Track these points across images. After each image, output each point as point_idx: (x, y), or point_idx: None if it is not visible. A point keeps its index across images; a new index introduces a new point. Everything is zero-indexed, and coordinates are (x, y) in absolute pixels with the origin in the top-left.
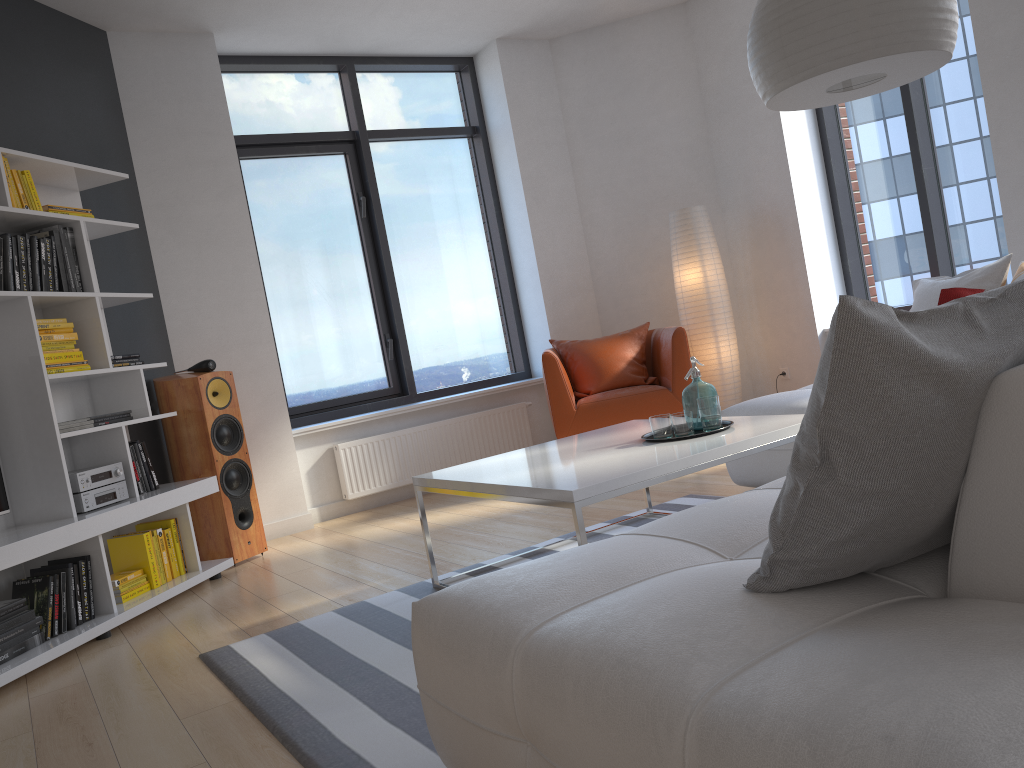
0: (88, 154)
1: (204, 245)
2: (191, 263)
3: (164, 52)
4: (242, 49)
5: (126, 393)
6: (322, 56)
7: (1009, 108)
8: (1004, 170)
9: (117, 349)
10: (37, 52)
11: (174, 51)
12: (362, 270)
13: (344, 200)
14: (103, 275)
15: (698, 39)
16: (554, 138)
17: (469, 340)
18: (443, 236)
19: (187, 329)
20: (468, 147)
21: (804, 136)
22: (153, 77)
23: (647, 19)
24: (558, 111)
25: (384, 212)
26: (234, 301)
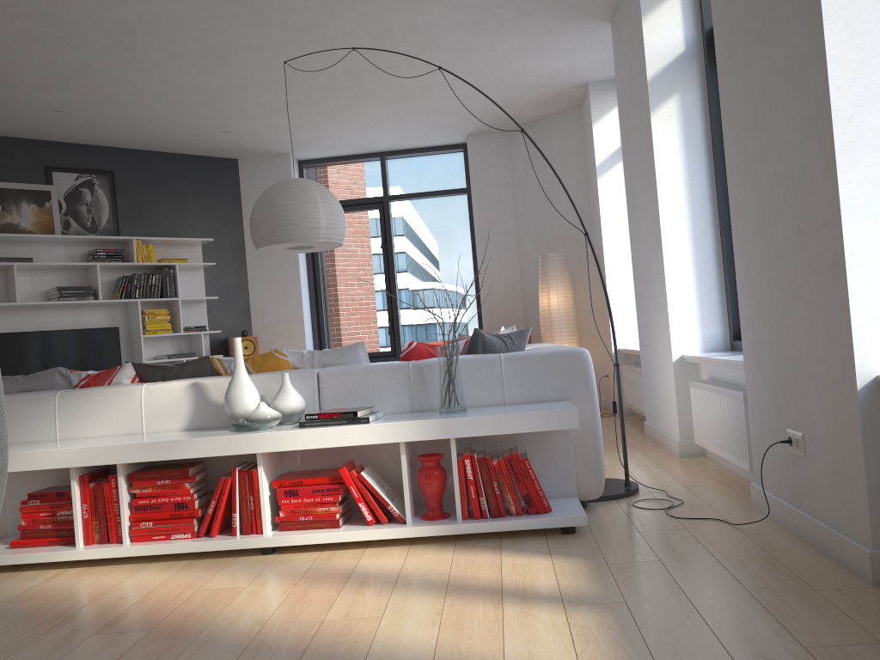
0: (212, 225)
1: (273, 267)
2: (266, 277)
3: (264, 166)
4: (315, 156)
5: (198, 344)
6: (365, 153)
7: (630, 214)
8: (632, 256)
9: (213, 320)
10: (189, 180)
11: (269, 165)
12: (381, 279)
13: (375, 237)
14: (211, 284)
15: (583, 131)
16: (503, 197)
17: (448, 326)
18: (438, 259)
19: (260, 311)
20: (463, 201)
21: (621, 206)
22: (257, 180)
23: (559, 116)
24: (509, 179)
25: (400, 244)
26: (285, 297)
